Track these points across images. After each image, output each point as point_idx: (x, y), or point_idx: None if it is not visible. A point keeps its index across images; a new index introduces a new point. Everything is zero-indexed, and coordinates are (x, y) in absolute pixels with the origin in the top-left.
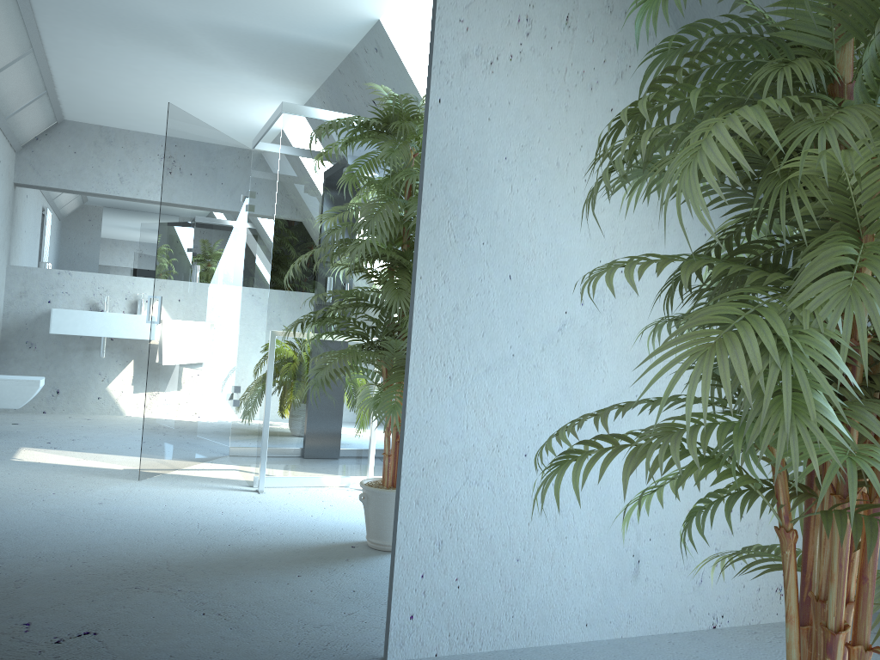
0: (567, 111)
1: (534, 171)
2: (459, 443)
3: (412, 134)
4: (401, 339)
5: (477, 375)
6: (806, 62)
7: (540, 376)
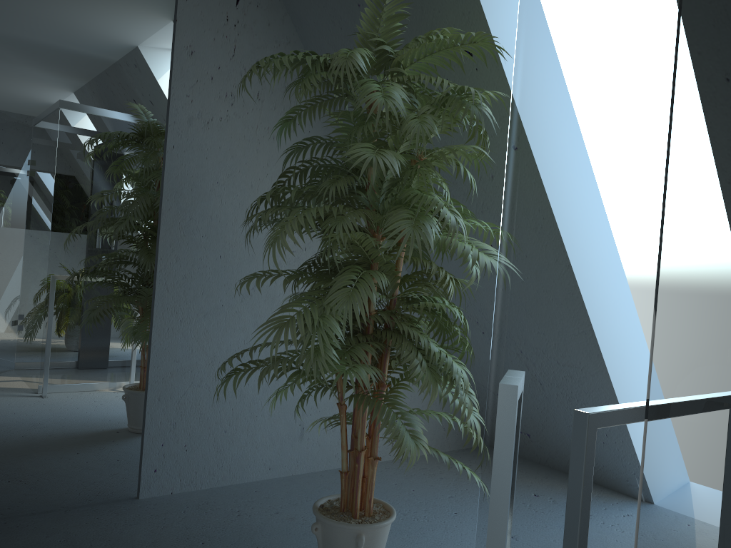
0: (258, 152)
1: (236, 190)
2: (187, 361)
3: (155, 167)
4: (148, 297)
5: (198, 318)
6: (344, 181)
7: (240, 318)
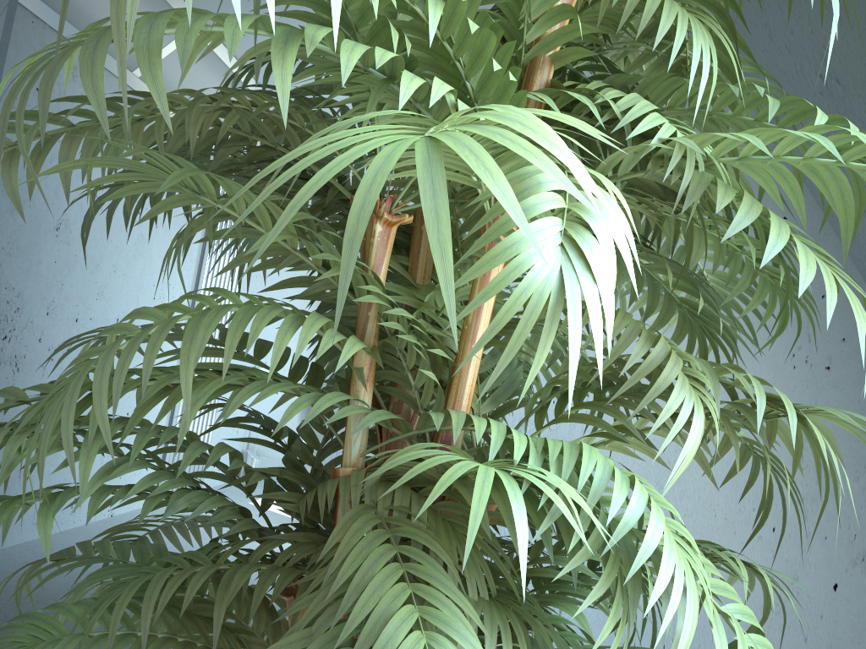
0: None
1: None
2: None
3: None
4: None
5: None
6: None
7: None
